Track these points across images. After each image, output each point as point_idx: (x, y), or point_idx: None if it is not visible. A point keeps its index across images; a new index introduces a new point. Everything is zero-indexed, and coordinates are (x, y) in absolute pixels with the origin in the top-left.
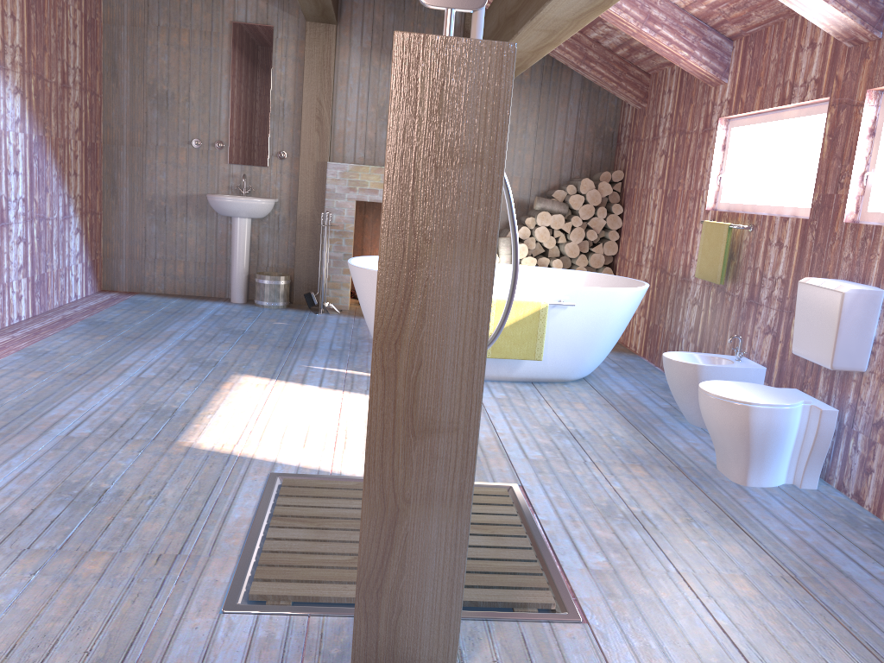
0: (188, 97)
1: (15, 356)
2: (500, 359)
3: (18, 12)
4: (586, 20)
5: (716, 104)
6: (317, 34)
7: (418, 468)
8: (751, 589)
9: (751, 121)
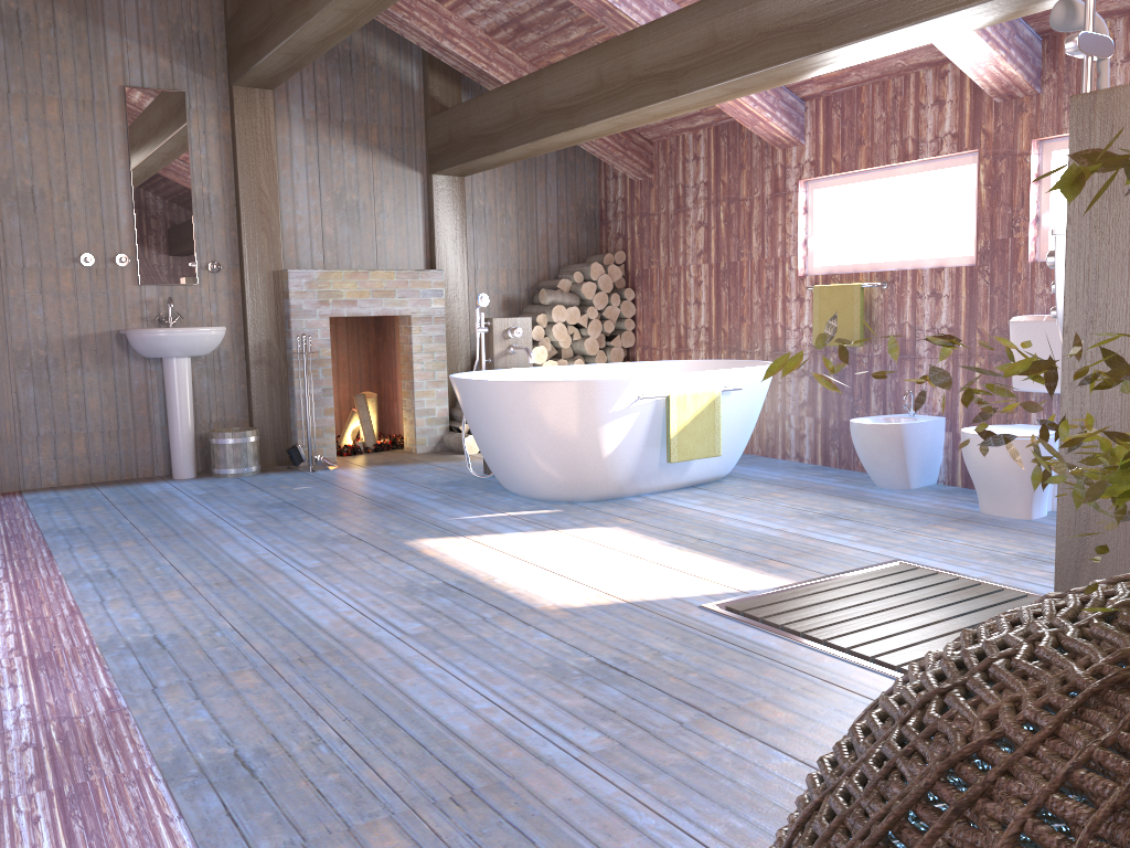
0: (67, 195)
1: (79, 584)
2: (672, 464)
3: None
4: (803, 77)
5: (789, 166)
6: (249, 103)
7: None
8: None
9: (846, 180)
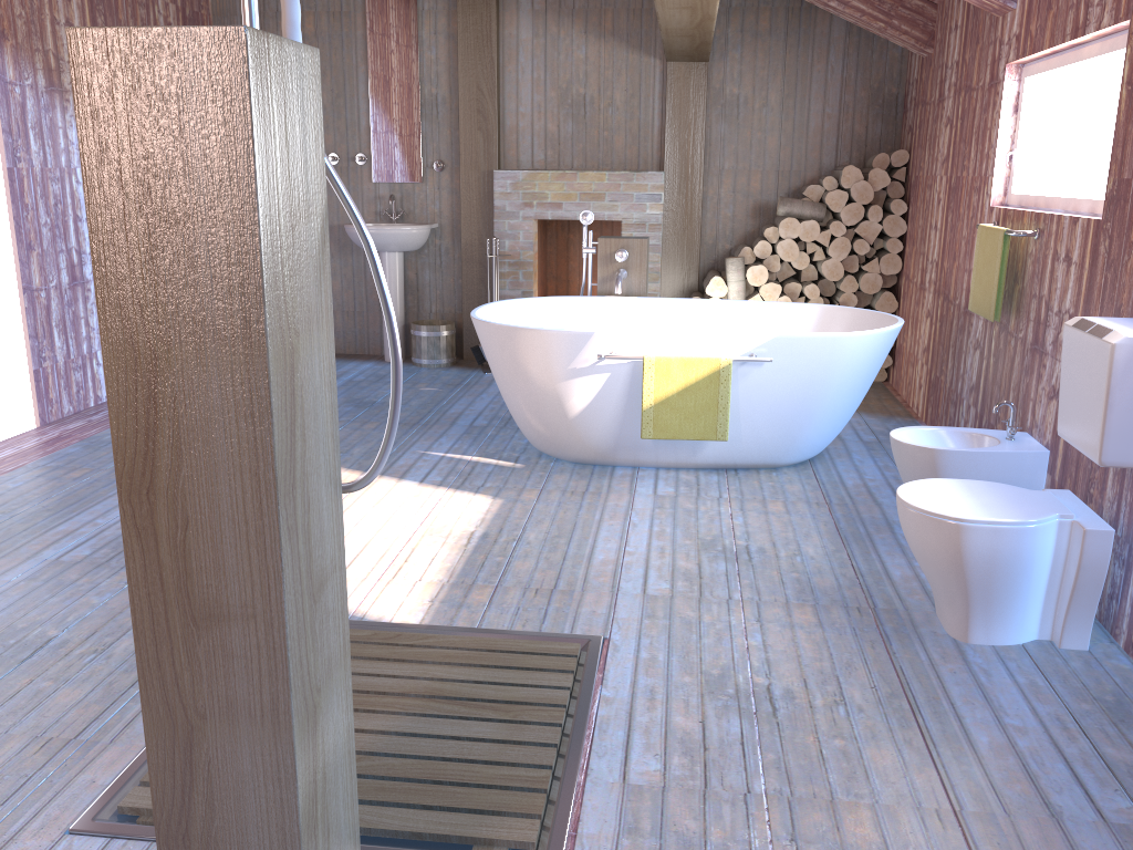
0: None
1: (72, 447)
2: (673, 439)
3: (77, 17)
4: None
5: (1003, 42)
6: None
7: (209, 670)
8: (870, 830)
9: (1047, 65)
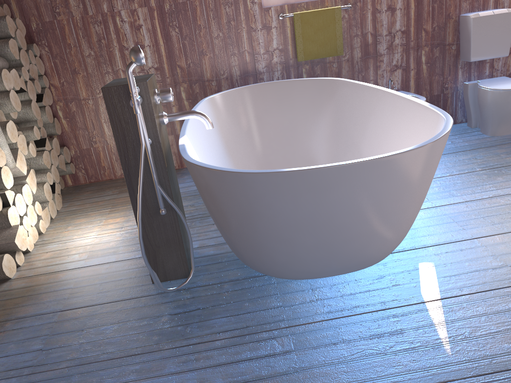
0: None
1: None
2: None
3: None
4: None
5: None
6: None
7: None
8: None
9: None
